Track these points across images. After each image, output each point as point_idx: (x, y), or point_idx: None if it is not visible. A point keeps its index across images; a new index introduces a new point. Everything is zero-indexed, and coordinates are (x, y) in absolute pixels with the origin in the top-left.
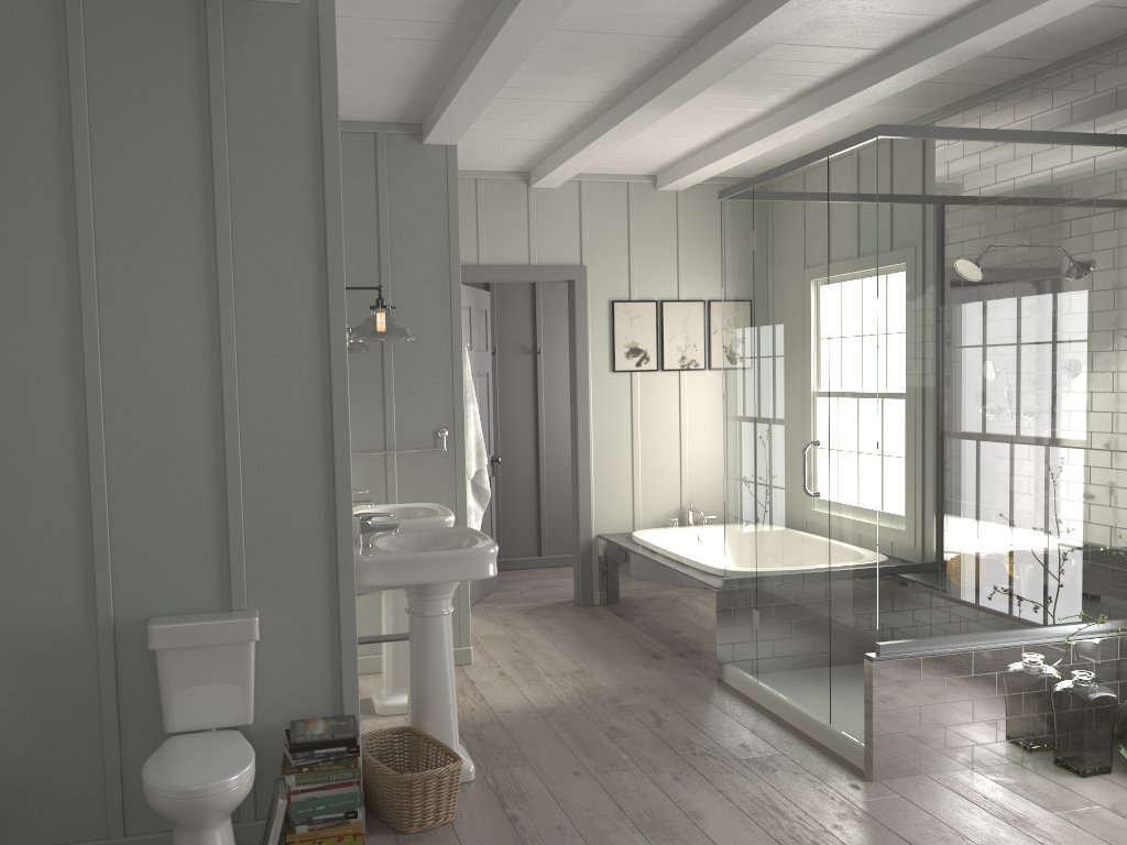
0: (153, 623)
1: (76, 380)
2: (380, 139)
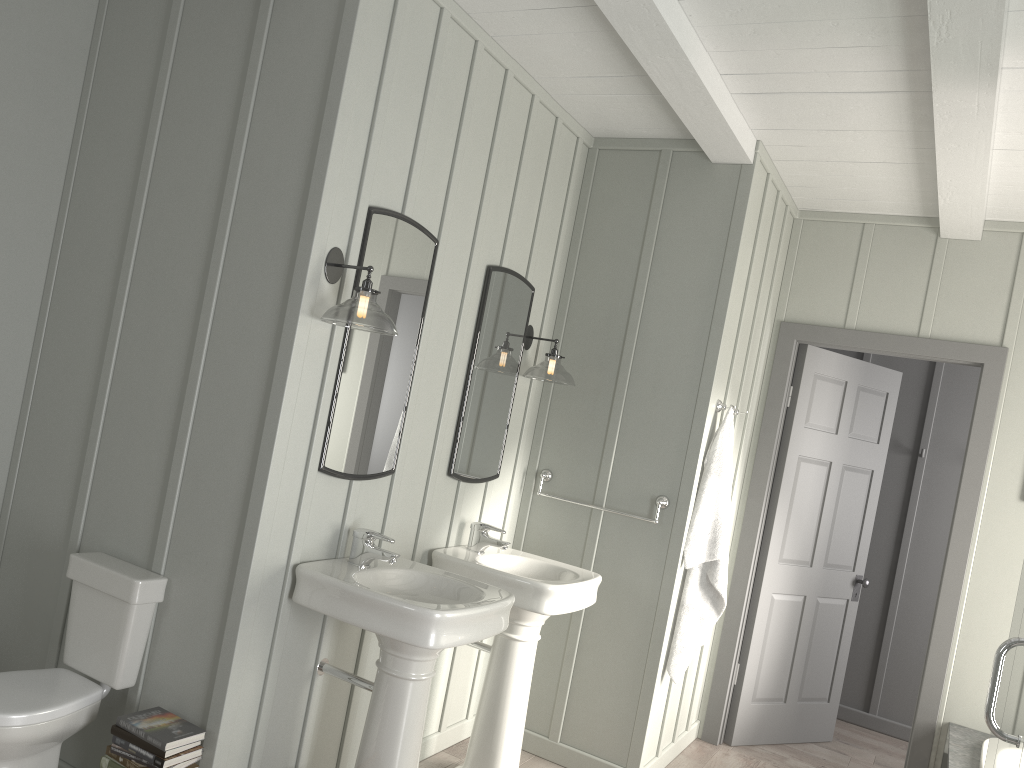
0: (79, 553)
1: (109, 319)
2: (663, 157)
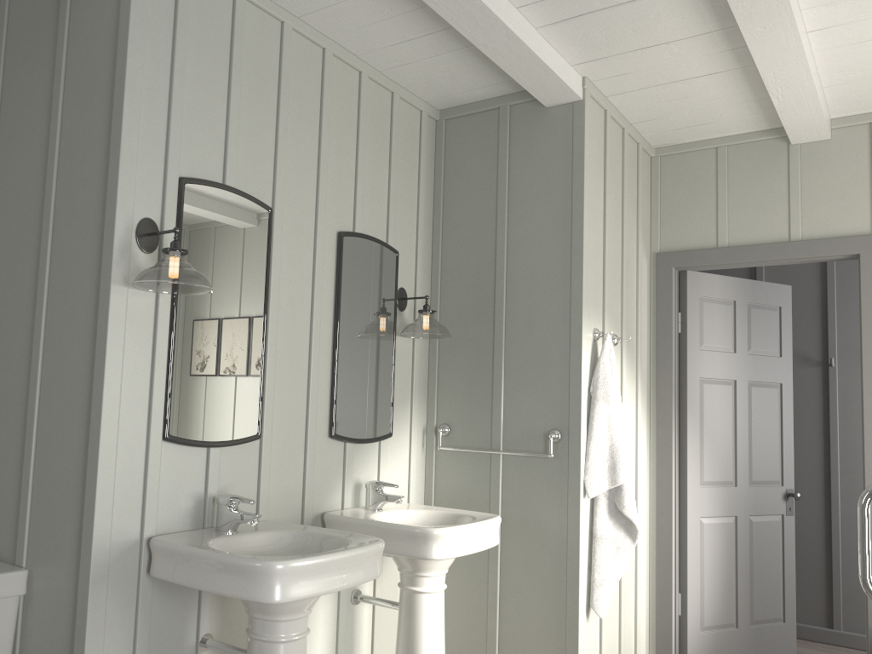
0: None
1: None
2: (502, 112)
